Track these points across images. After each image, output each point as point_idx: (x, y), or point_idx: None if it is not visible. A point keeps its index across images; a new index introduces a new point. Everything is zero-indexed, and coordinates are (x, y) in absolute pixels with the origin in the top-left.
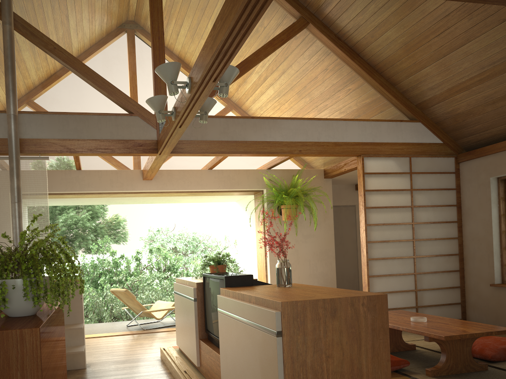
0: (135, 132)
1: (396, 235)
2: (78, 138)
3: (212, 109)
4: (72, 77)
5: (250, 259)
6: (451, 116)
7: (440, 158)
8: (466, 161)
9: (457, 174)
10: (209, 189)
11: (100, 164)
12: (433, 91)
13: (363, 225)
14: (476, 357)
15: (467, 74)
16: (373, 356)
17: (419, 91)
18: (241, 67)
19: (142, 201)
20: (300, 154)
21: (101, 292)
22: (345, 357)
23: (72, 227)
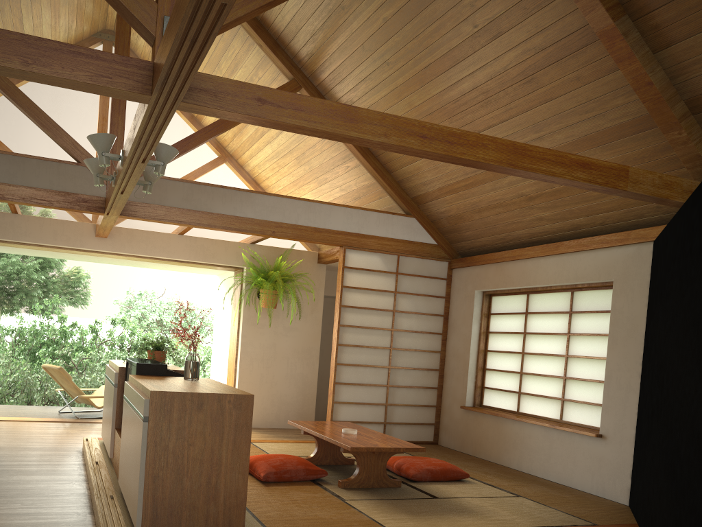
0: (80, 185)
1: (372, 341)
2: (10, 183)
3: (177, 170)
4: (11, 109)
5: (223, 348)
6: (444, 216)
7: (432, 260)
8: (458, 268)
9: (448, 281)
10: (177, 258)
11: (41, 211)
12: (426, 187)
13: (336, 325)
14: (402, 476)
15: (454, 176)
16: (234, 448)
17: (414, 184)
18: (216, 127)
19: (97, 260)
20: (273, 235)
21: (38, 368)
22: (206, 447)
23: (12, 277)
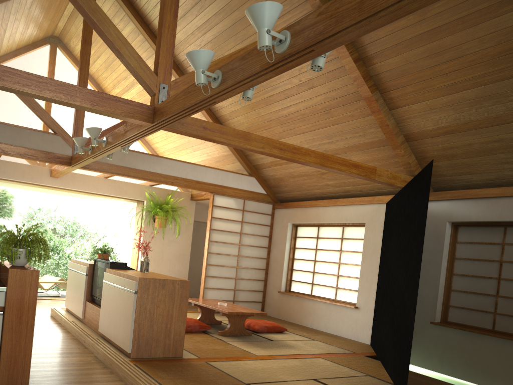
0: (56, 148)
1: (228, 251)
2: (12, 144)
3: None
4: (12, 96)
5: (126, 252)
6: (272, 178)
7: (263, 203)
8: (278, 208)
9: (272, 216)
10: (102, 193)
11: (18, 159)
12: (263, 160)
13: (207, 241)
14: (251, 330)
15: None
16: (179, 309)
17: (255, 157)
18: None
19: (44, 190)
20: (172, 184)
21: None
22: (165, 308)
23: None
